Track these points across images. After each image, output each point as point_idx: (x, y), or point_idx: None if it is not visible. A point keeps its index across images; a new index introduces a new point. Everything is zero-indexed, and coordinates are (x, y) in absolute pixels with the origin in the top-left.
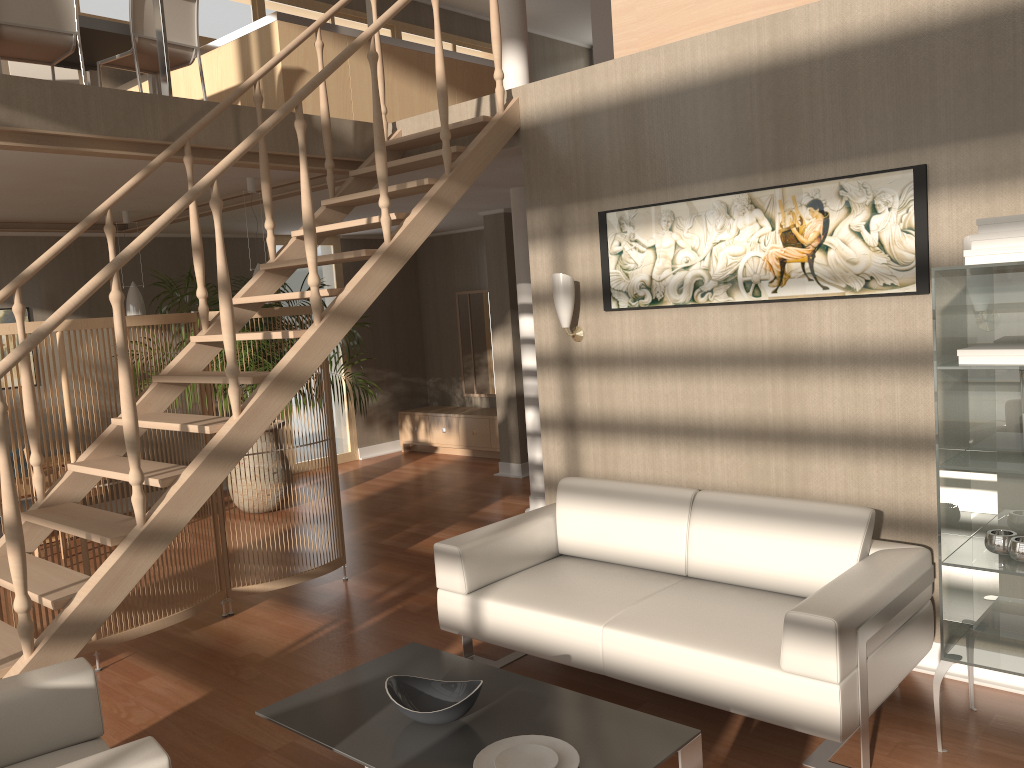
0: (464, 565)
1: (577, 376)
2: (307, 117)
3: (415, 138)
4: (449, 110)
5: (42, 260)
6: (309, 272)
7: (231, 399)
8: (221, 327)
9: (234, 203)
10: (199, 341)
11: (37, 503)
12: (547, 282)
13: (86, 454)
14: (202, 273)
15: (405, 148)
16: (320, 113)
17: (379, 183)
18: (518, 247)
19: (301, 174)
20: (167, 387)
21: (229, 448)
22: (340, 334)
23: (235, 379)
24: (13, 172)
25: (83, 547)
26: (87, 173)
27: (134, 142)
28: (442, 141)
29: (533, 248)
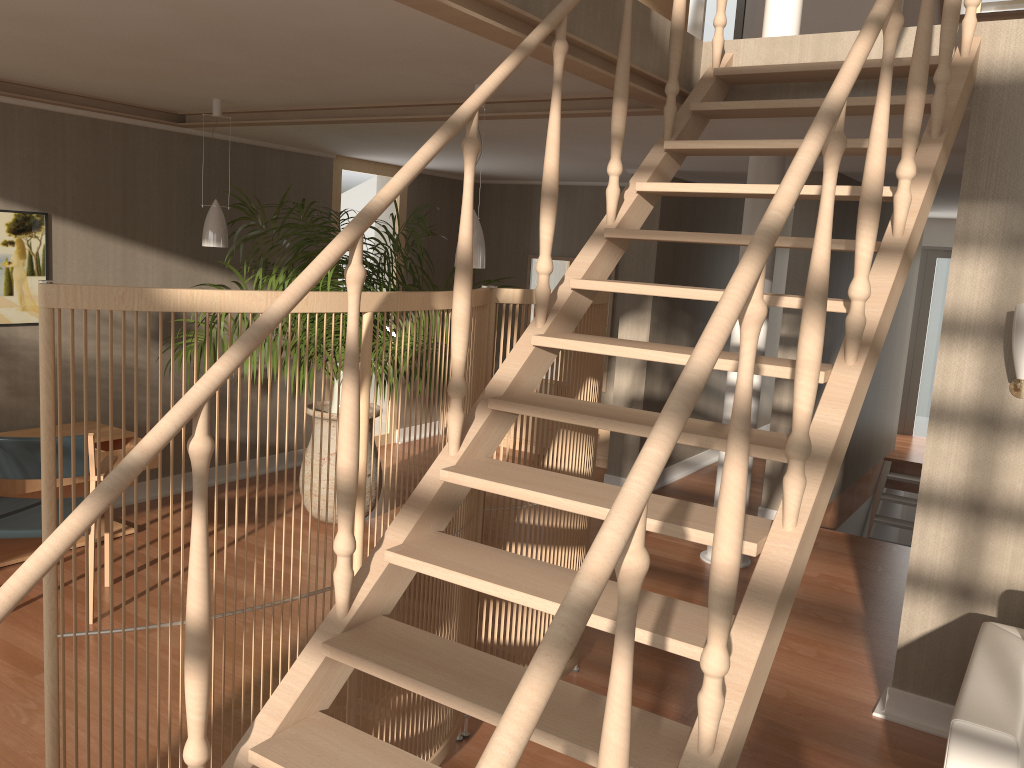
0: (1019, 764)
1: (1006, 444)
2: (647, 11)
3: (798, 70)
4: (835, 38)
5: (396, 188)
6: (857, 276)
7: (792, 497)
8: (800, 369)
9: (393, 114)
10: (554, 347)
11: (334, 619)
12: (977, 307)
13: (402, 530)
14: (552, 235)
15: (746, 81)
16: (673, 9)
17: (908, 139)
18: (753, 229)
19: (881, 108)
20: (500, 416)
21: (789, 586)
22: (868, 380)
23: (804, 462)
24: (188, 16)
25: (353, 674)
26: (290, 38)
27: (485, 2)
28: (937, 85)
29: (960, 256)
